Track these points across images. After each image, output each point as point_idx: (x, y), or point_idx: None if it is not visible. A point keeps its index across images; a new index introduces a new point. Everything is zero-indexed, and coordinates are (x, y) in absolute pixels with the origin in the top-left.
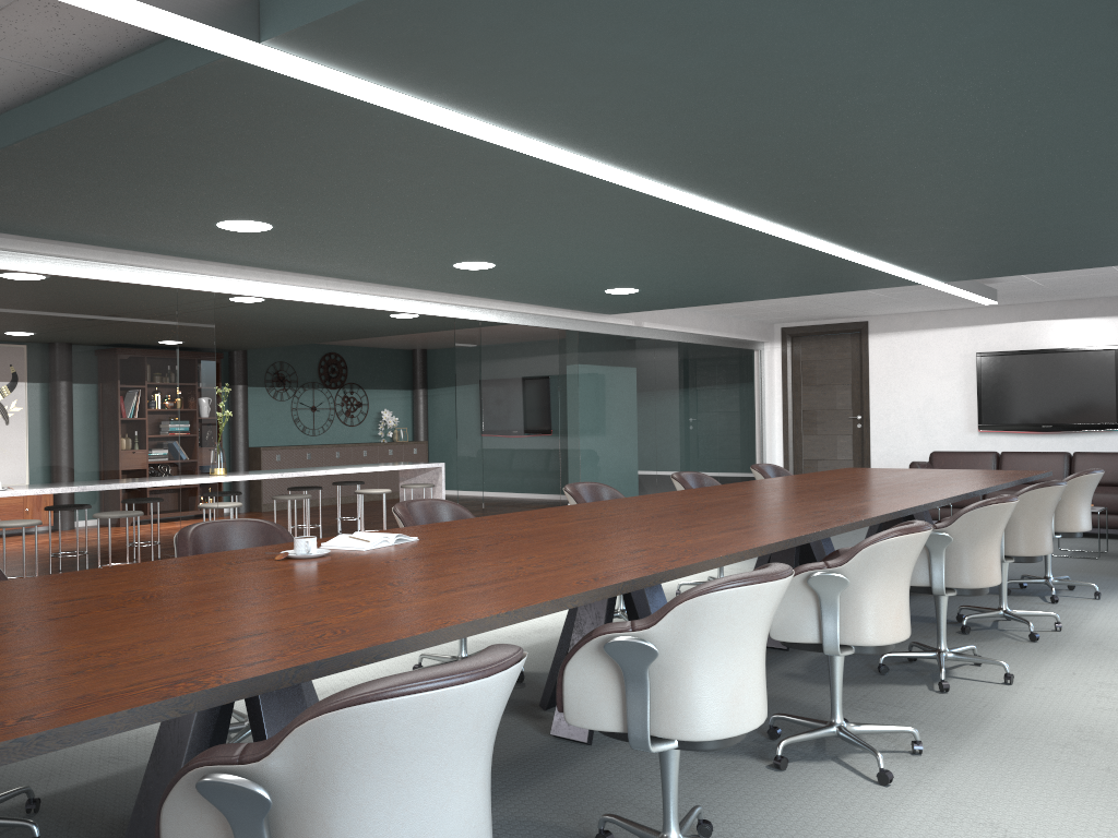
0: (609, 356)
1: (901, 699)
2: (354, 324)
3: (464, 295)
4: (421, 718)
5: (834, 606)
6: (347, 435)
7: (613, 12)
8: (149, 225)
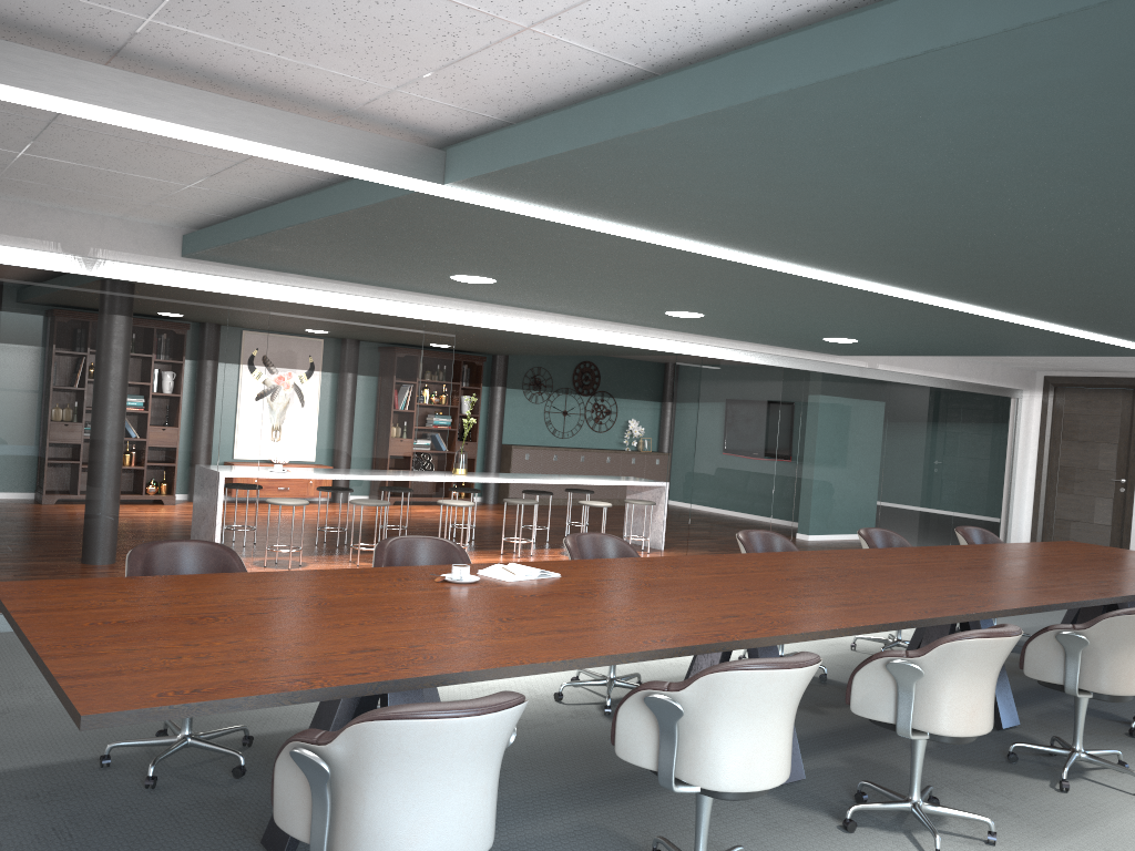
0: (837, 396)
1: (1012, 790)
2: (595, 345)
3: (687, 332)
4: (427, 736)
5: (910, 692)
6: (594, 441)
7: (711, 176)
8: (397, 274)
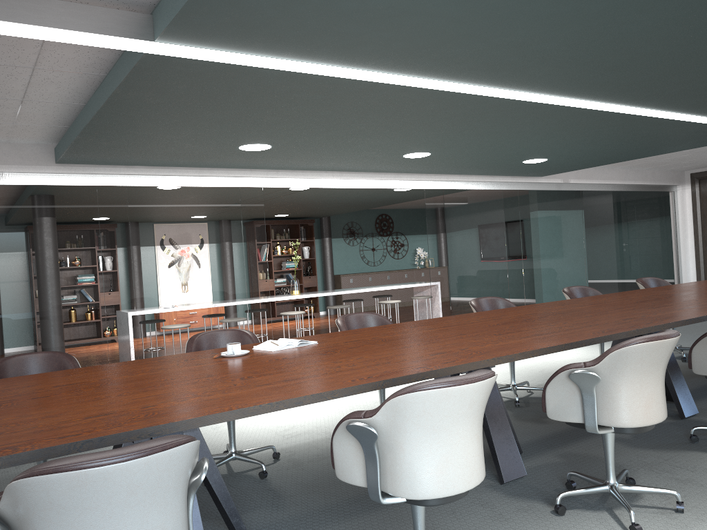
0: (544, 205)
1: (696, 465)
2: (377, 197)
3: (428, 173)
4: (74, 488)
5: (592, 396)
6: (395, 265)
7: None
8: (203, 153)
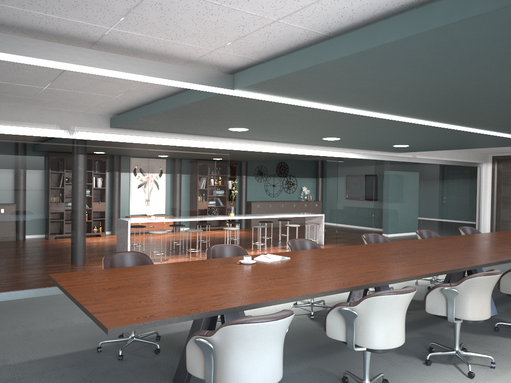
0: (399, 171)
1: (498, 343)
2: (288, 154)
3: (330, 146)
4: (255, 330)
5: (452, 302)
6: (287, 197)
7: (354, 78)
8: (204, 129)
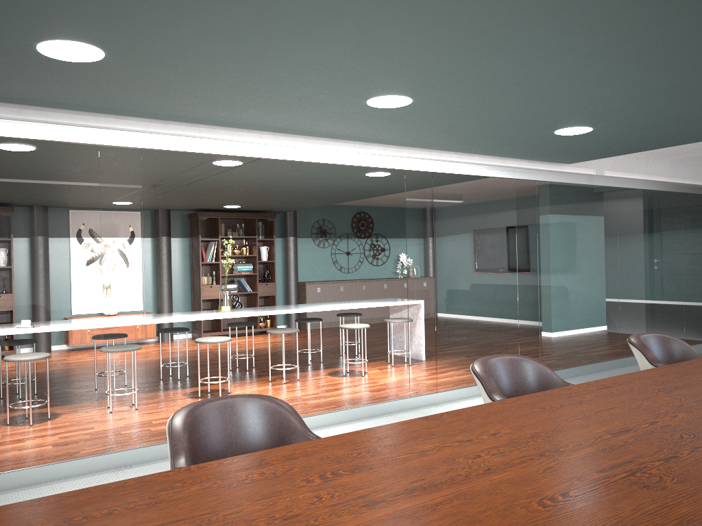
0: (569, 204)
1: None
2: (345, 185)
3: (411, 146)
4: None
5: None
6: (374, 273)
7: None
8: None
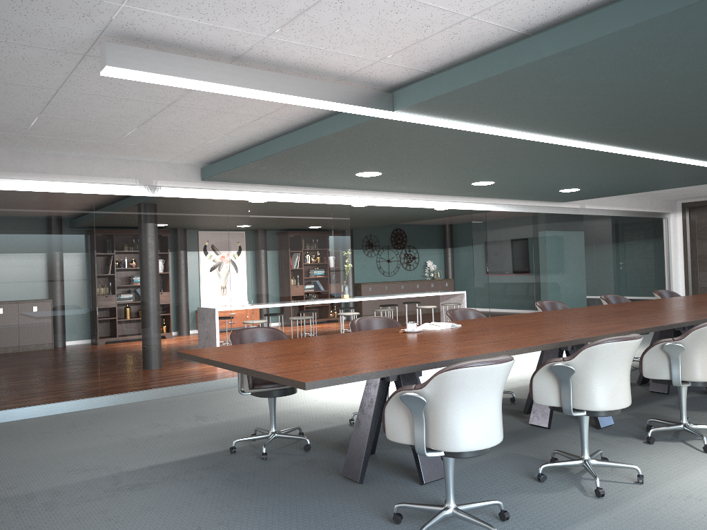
0: (564, 226)
1: None
2: (413, 214)
3: (476, 197)
4: (477, 376)
5: (677, 360)
6: (407, 276)
7: (549, 87)
8: (324, 176)
